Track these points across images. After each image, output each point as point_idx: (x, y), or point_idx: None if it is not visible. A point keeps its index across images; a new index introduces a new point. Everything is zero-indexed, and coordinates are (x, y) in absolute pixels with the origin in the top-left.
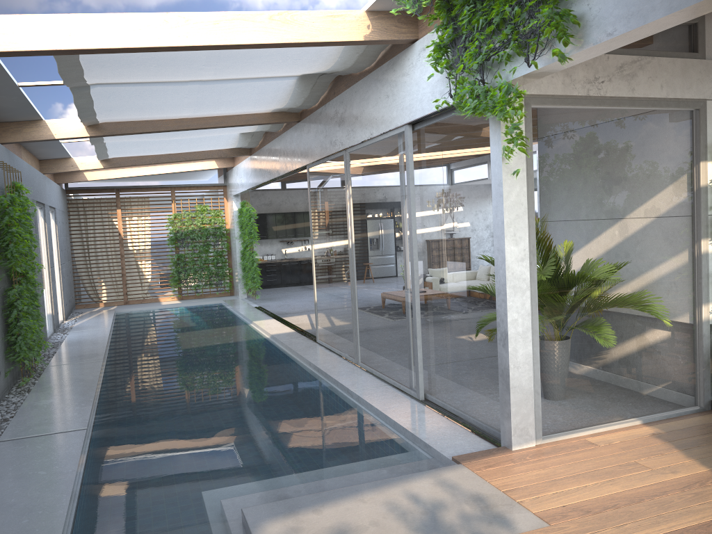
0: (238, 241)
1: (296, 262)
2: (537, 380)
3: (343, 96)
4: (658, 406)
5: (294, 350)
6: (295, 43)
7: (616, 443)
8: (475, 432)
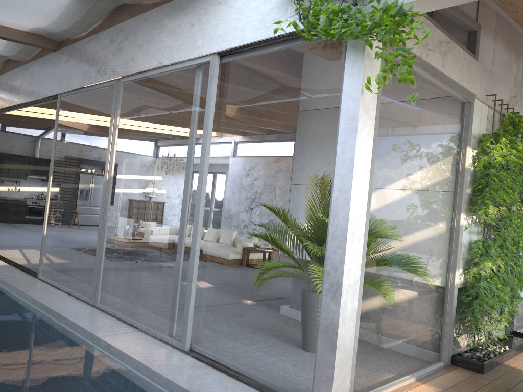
0: None
1: (4, 200)
2: (356, 338)
3: (126, 25)
4: (423, 362)
5: (12, 284)
6: None
7: None
8: None
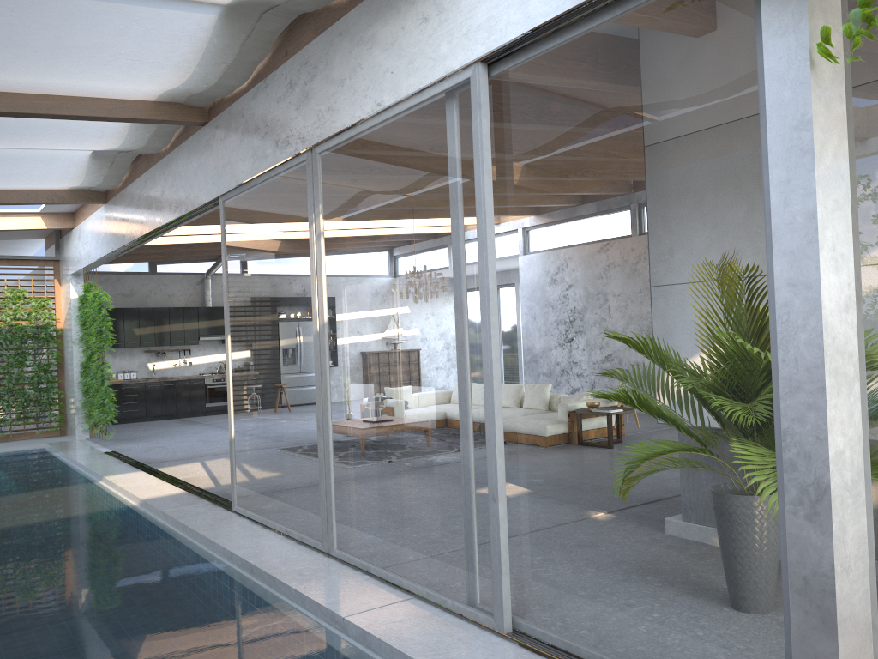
0: (77, 347)
1: (171, 383)
2: (872, 597)
3: (310, 51)
4: None
5: (193, 528)
6: None
7: None
8: None
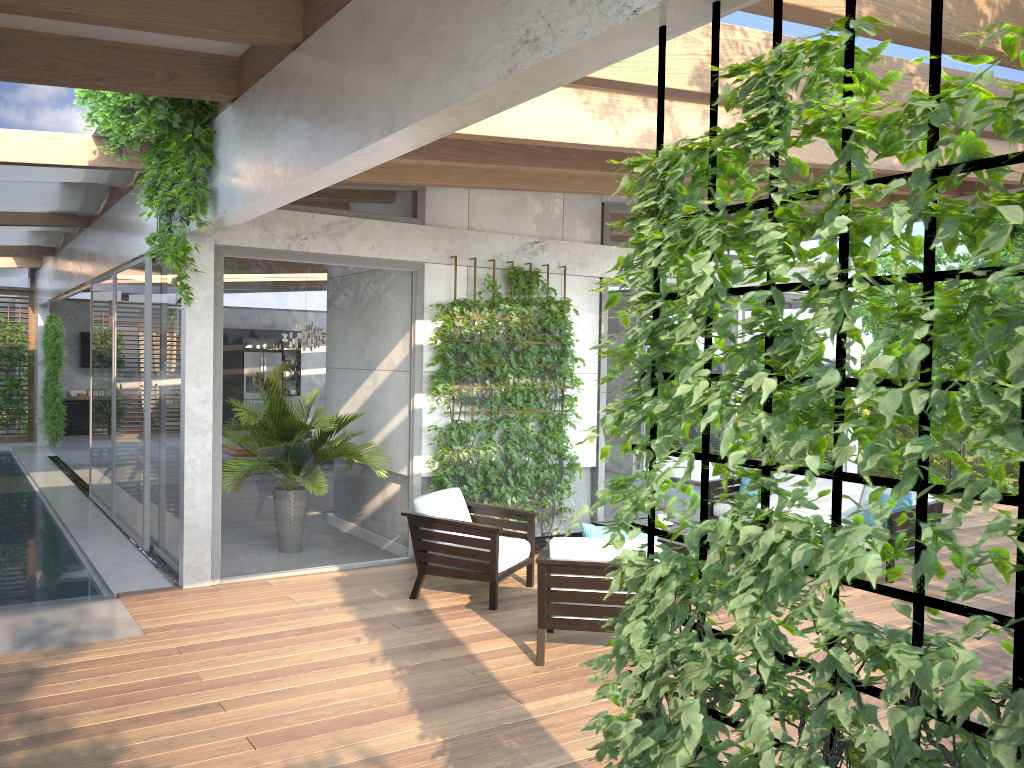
0: (41, 368)
1: None
2: (217, 521)
3: (114, 209)
4: (362, 554)
5: (52, 504)
6: (3, 162)
7: (290, 583)
8: (168, 576)
